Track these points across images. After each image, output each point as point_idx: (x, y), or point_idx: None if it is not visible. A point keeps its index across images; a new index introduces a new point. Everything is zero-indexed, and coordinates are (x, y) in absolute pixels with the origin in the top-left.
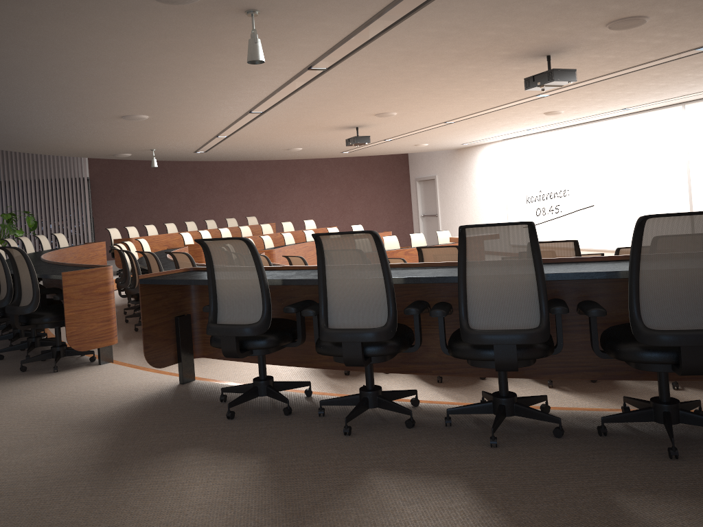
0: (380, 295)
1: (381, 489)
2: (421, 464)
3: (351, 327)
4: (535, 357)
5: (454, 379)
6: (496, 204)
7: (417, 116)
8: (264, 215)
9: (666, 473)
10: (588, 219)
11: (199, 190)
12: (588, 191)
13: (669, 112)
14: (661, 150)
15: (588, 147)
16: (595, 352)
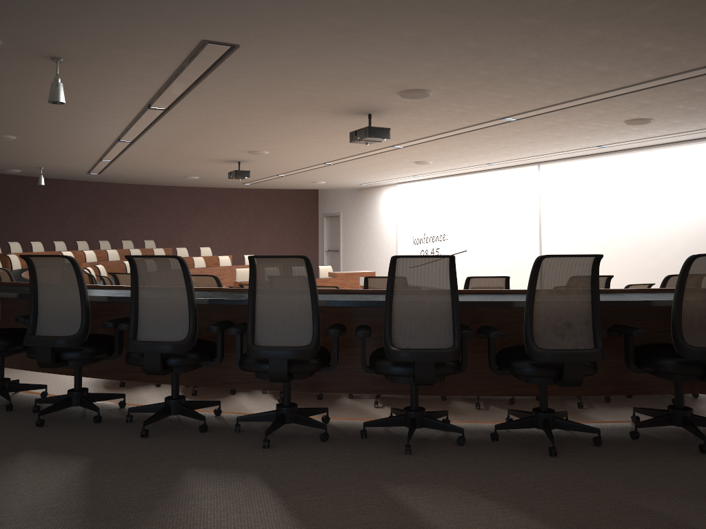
0: (79, 309)
1: (18, 463)
2: (72, 447)
3: (53, 335)
4: (183, 365)
5: (209, 393)
6: (389, 243)
7: (291, 156)
8: (168, 239)
9: (247, 456)
10: (461, 263)
11: (102, 210)
12: (463, 236)
13: (528, 170)
14: (520, 204)
15: (465, 196)
16: (237, 364)
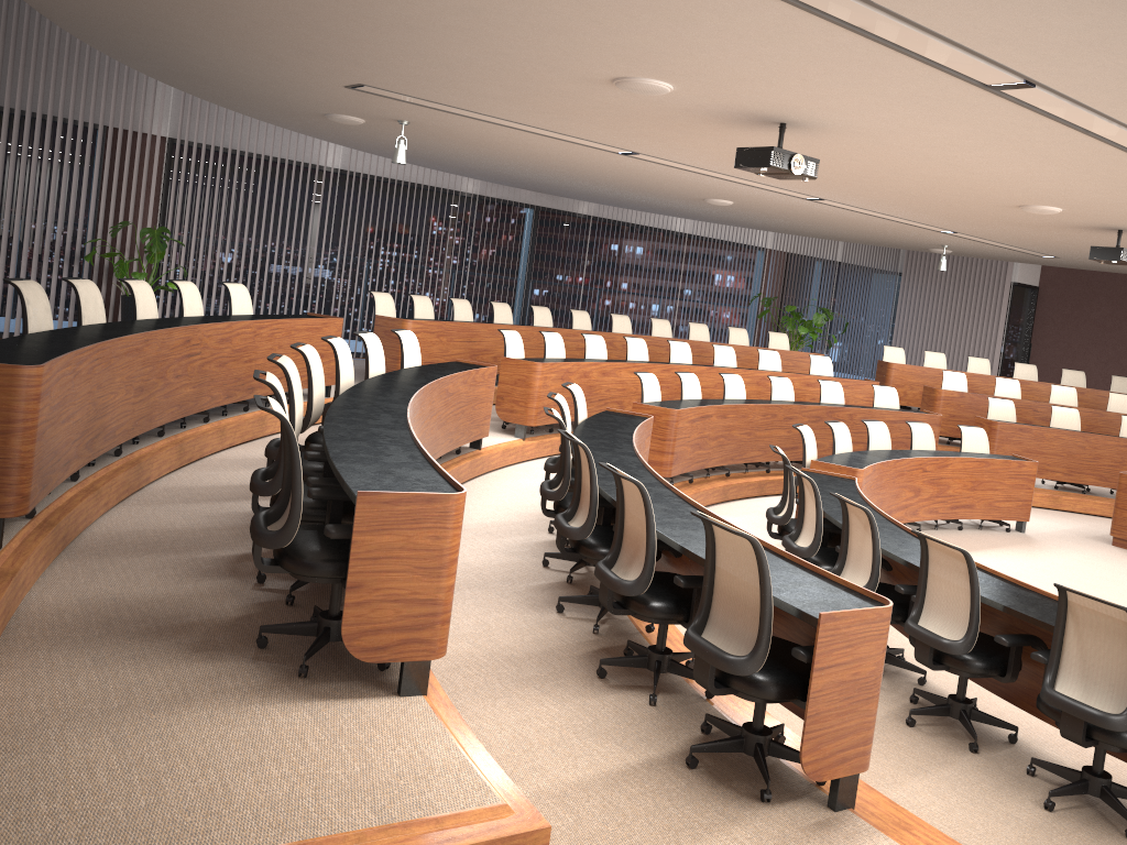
0: None
1: None
2: None
3: None
4: None
5: None
6: None
7: None
8: None
9: None
10: None
11: None
12: None
13: None
14: None
15: None
16: None
